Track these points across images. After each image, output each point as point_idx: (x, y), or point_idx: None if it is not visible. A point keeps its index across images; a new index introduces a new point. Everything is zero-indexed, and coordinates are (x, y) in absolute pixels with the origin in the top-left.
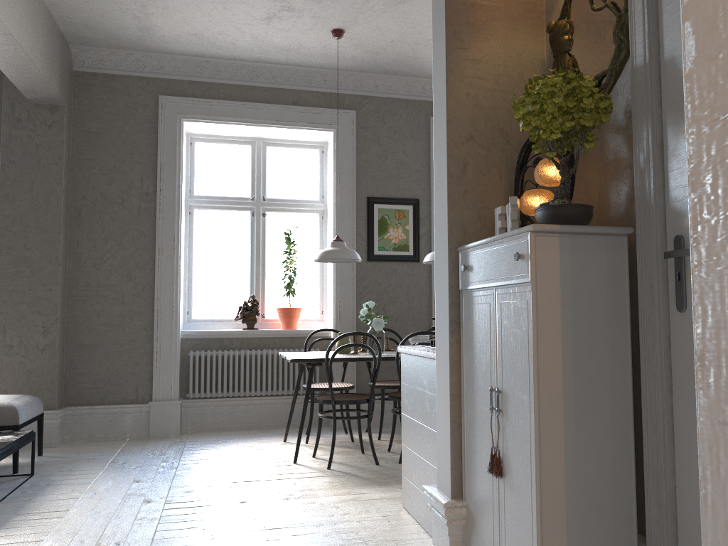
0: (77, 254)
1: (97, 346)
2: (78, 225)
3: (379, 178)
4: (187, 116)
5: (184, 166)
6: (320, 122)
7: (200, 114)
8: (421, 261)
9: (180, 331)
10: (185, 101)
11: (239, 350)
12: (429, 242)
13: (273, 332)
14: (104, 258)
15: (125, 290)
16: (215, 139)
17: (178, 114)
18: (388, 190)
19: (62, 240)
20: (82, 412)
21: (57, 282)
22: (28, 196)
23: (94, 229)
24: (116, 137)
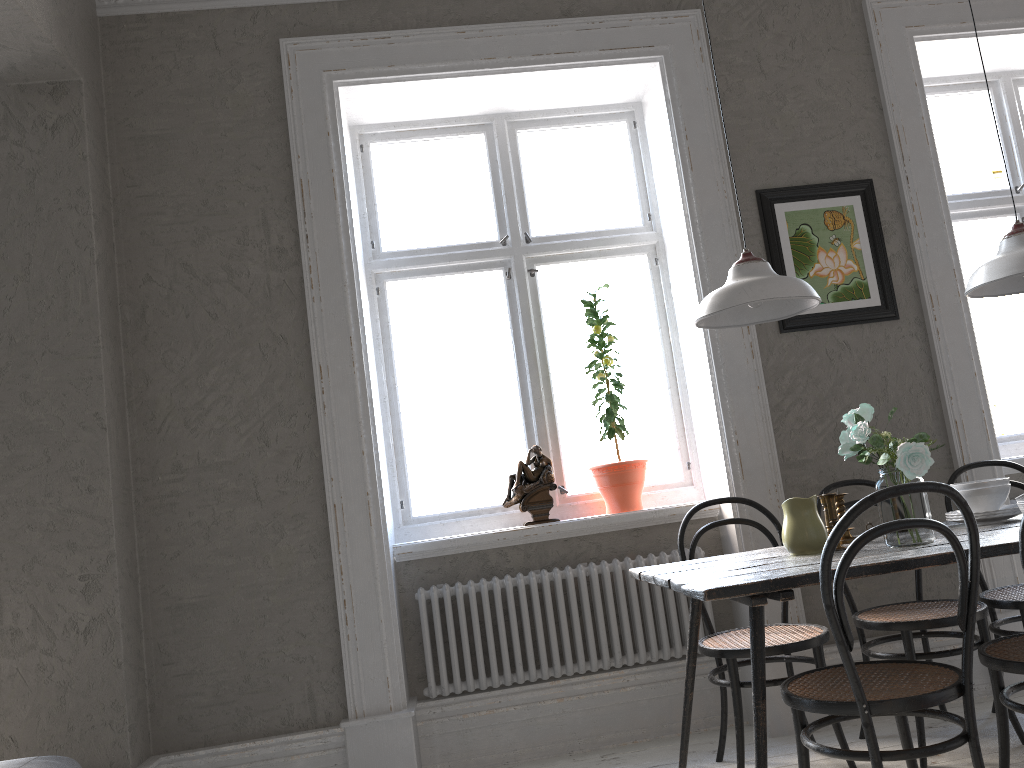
0: (146, 405)
1: (211, 606)
2: (142, 339)
3: (774, 146)
4: (344, 75)
5: (353, 189)
6: (629, 45)
7: (370, 65)
8: (901, 318)
9: (390, 548)
10: (335, 43)
11: (525, 574)
12: (910, 271)
13: (593, 523)
14: (206, 404)
15: (259, 470)
16: (408, 131)
17: (324, 73)
18: (799, 169)
19: (107, 374)
20: (194, 766)
21: (103, 470)
22: (21, 286)
23: (178, 345)
24: (202, 141)
